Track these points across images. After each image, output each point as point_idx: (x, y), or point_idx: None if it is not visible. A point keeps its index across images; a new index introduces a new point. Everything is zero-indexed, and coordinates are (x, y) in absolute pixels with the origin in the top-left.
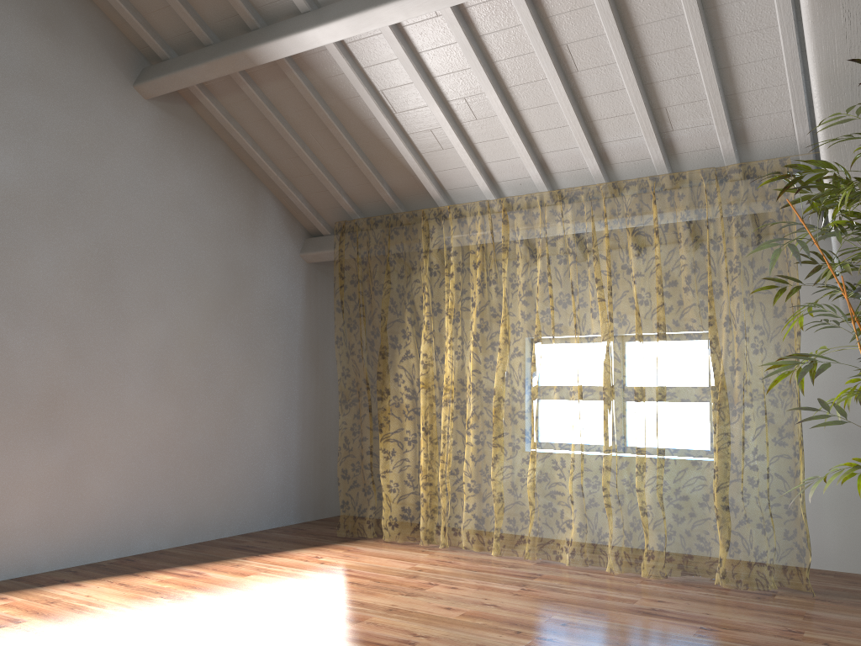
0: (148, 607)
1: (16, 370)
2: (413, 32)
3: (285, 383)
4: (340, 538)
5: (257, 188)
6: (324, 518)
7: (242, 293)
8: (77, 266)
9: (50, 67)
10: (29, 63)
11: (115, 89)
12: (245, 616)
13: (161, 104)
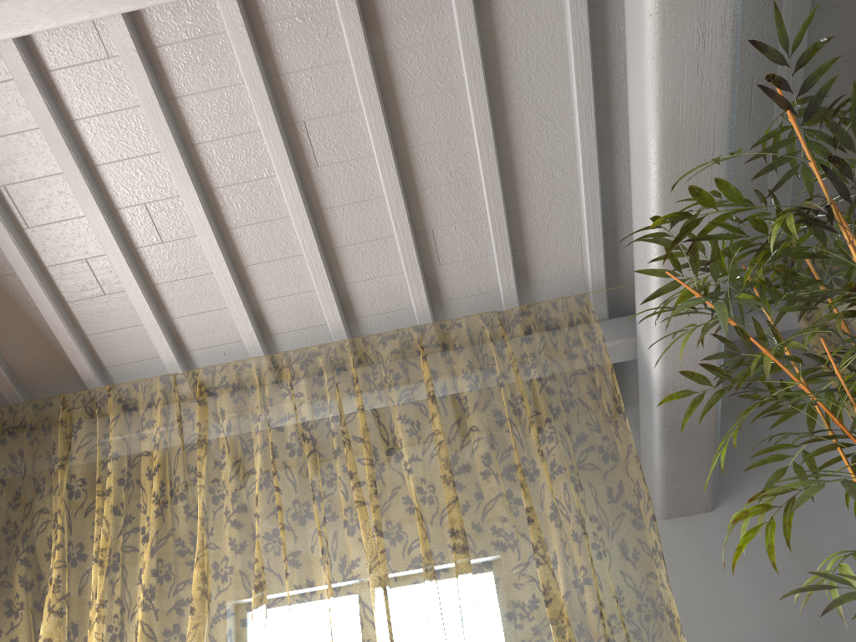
0: None
1: None
2: (66, 82)
3: None
4: None
5: None
6: None
7: None
8: None
9: None
10: None
11: None
12: None
13: None
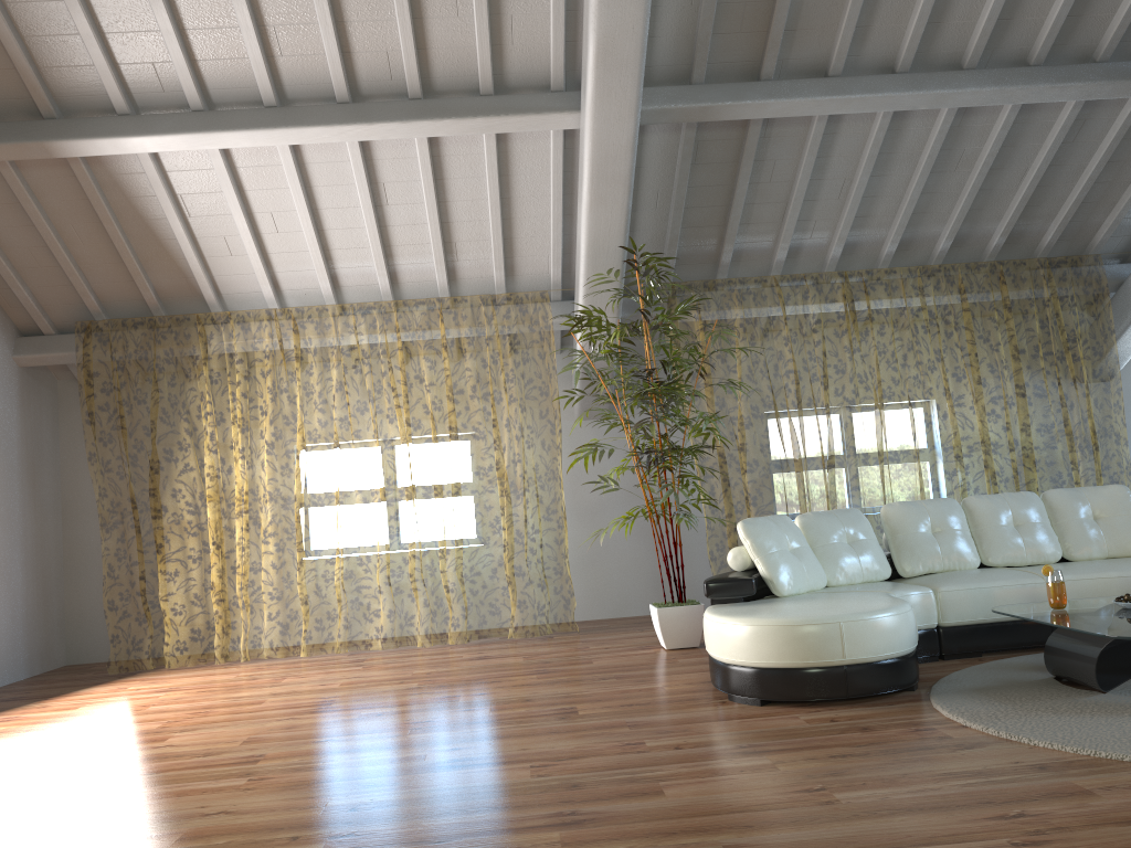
0: (25, 737)
1: None
2: (236, 149)
3: (7, 512)
4: (112, 676)
5: None
6: (50, 670)
7: None
8: None
9: None
10: None
11: None
12: (146, 721)
13: None
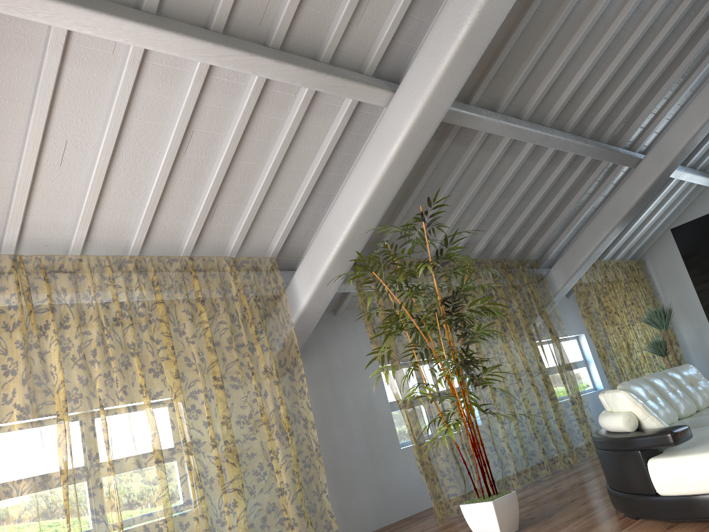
0: None
1: None
2: (74, 54)
3: None
4: None
5: None
6: None
7: None
8: None
9: None
10: None
11: None
12: None
13: None
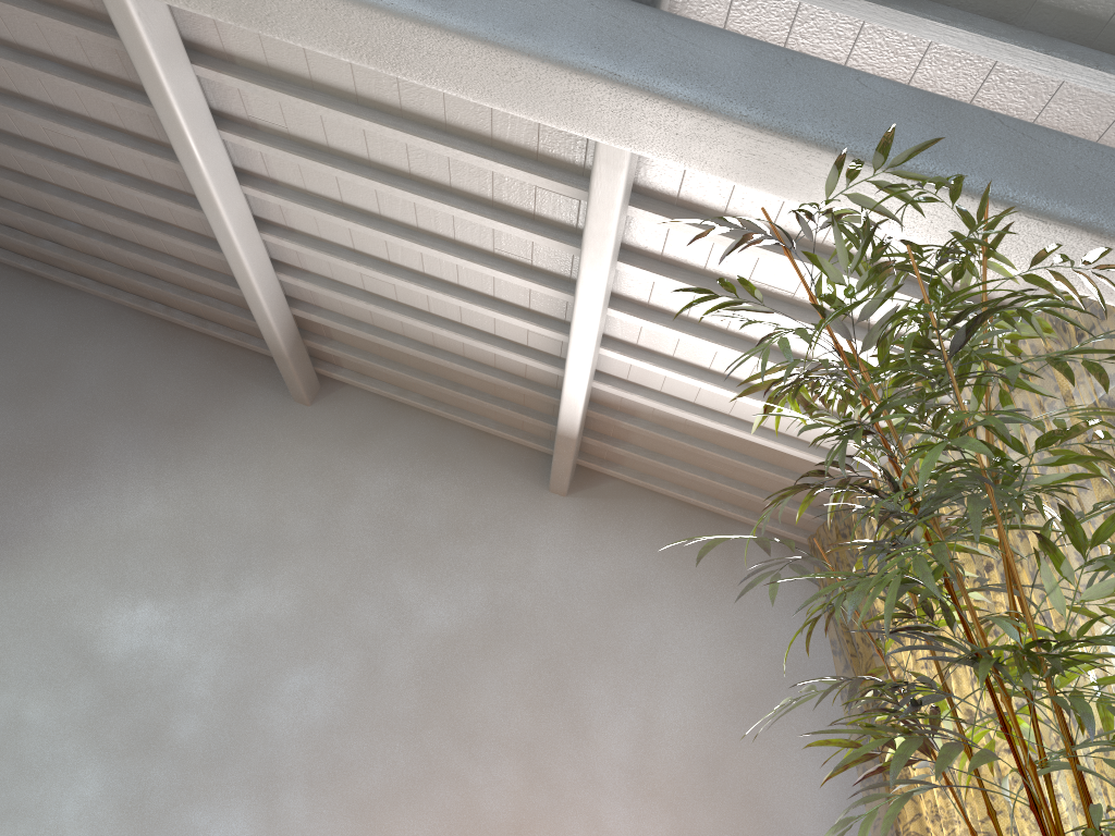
0: None
1: (479, 803)
2: (647, 344)
3: (836, 760)
4: None
5: (727, 529)
6: None
7: (735, 658)
8: (522, 685)
9: (466, 512)
10: (447, 518)
11: (531, 502)
12: None
13: (582, 493)
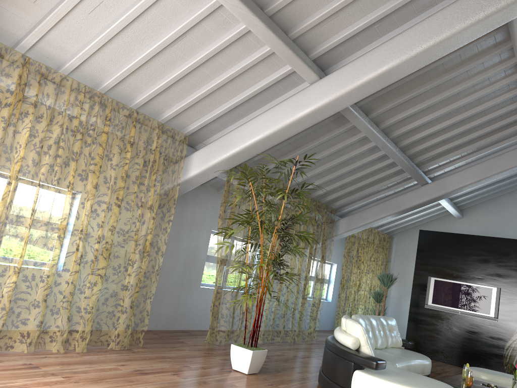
0: None
1: None
2: None
3: None
4: None
5: None
6: None
7: None
8: None
9: None
10: None
11: None
12: None
13: None
